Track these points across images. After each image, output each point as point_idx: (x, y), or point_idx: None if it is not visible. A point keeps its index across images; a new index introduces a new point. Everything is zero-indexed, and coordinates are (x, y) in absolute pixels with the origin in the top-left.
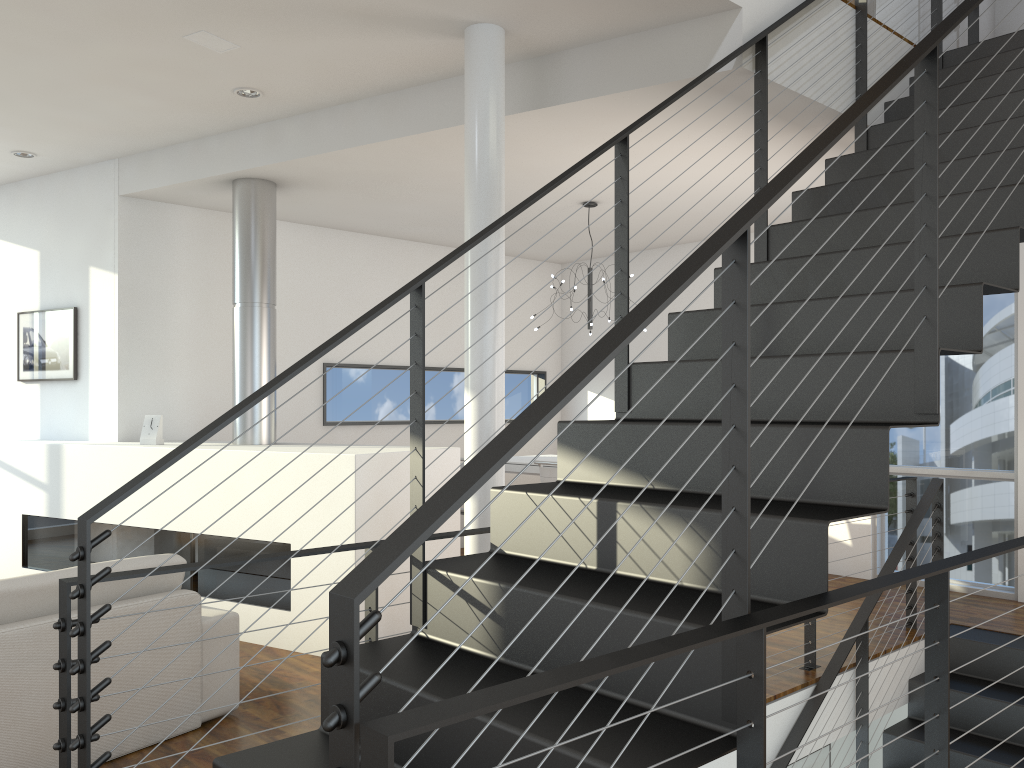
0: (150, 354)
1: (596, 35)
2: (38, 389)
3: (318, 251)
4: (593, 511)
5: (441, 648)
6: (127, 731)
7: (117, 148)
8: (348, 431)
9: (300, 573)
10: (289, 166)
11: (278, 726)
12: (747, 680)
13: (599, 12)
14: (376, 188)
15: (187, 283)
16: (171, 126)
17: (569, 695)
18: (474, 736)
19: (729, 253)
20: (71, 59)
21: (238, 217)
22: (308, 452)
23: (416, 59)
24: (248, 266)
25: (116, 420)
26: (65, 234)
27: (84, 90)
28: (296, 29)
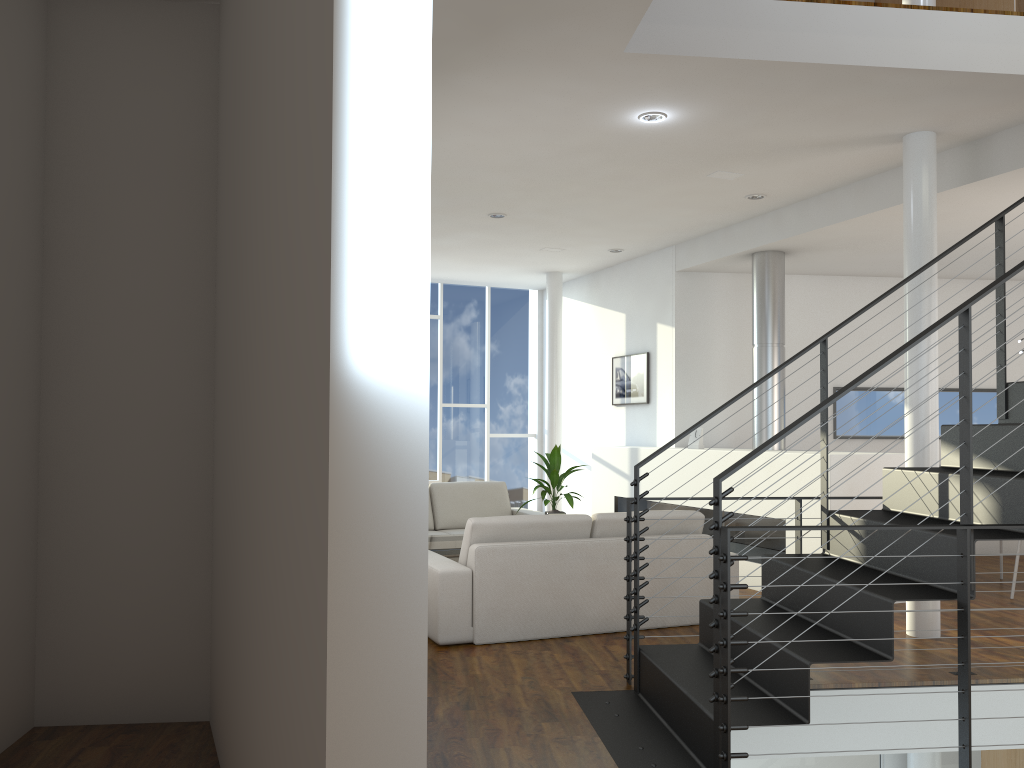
0: (696, 384)
1: (1016, 120)
2: (624, 410)
3: (828, 295)
4: (936, 480)
5: (833, 559)
6: (667, 613)
7: (673, 239)
8: (856, 444)
9: (791, 541)
10: (790, 240)
11: (738, 595)
12: (960, 558)
13: (1009, 109)
14: (865, 245)
15: (723, 330)
16: (707, 222)
17: (888, 578)
18: (825, 589)
19: (961, 321)
20: (641, 198)
21: (755, 281)
22: (797, 453)
23: (872, 159)
24: (762, 316)
25: (673, 432)
26: (641, 301)
27: (650, 211)
28: (778, 159)
